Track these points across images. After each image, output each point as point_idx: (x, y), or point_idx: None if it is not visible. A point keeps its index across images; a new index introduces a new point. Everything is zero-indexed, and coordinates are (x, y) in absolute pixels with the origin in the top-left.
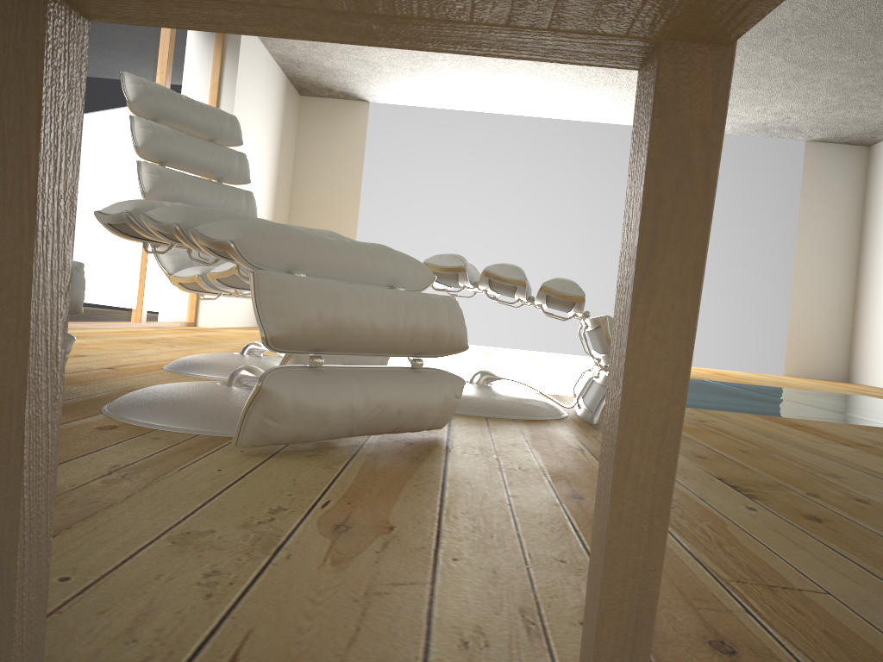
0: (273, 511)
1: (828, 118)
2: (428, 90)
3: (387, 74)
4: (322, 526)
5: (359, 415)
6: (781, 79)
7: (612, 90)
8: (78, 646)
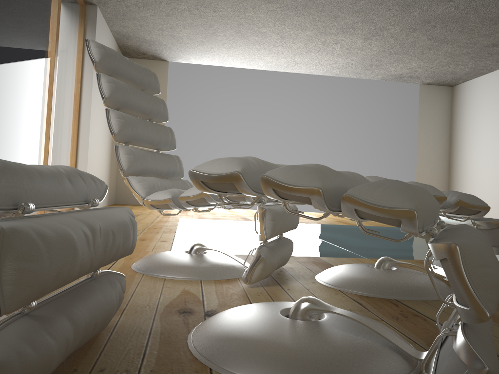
0: None
1: (437, 71)
2: (208, 54)
3: (185, 44)
4: None
5: None
6: (421, 49)
7: (321, 54)
8: None
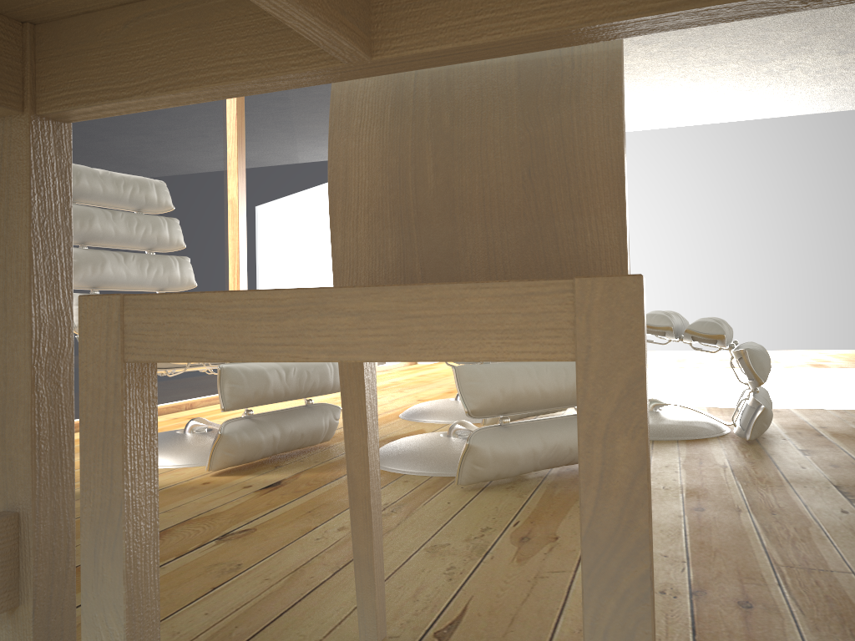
0: (483, 530)
1: None
2: None
3: None
4: (513, 538)
5: (539, 456)
6: None
7: (778, 88)
8: (392, 602)
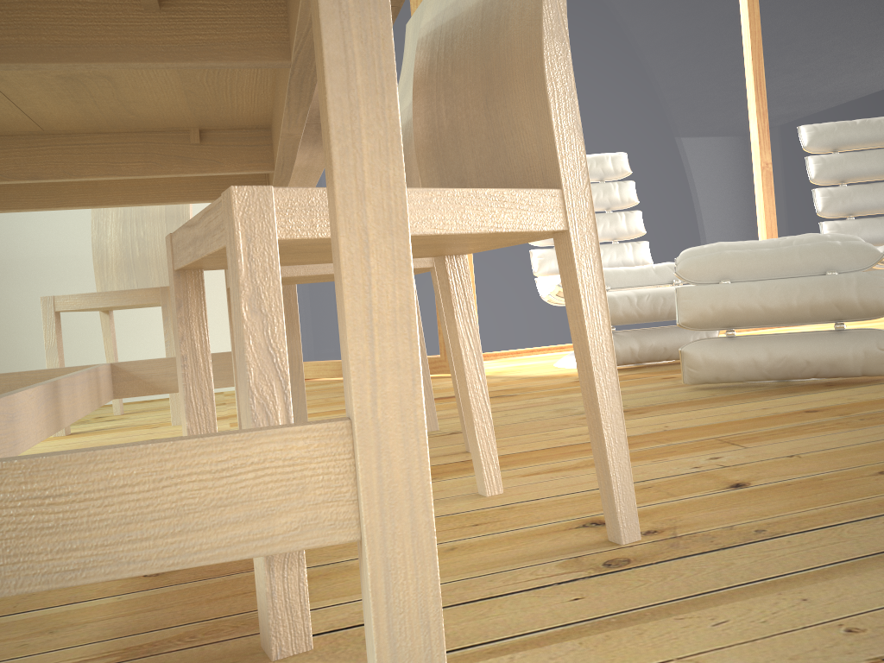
0: None
1: None
2: None
3: None
4: None
5: (763, 365)
6: None
7: None
8: None
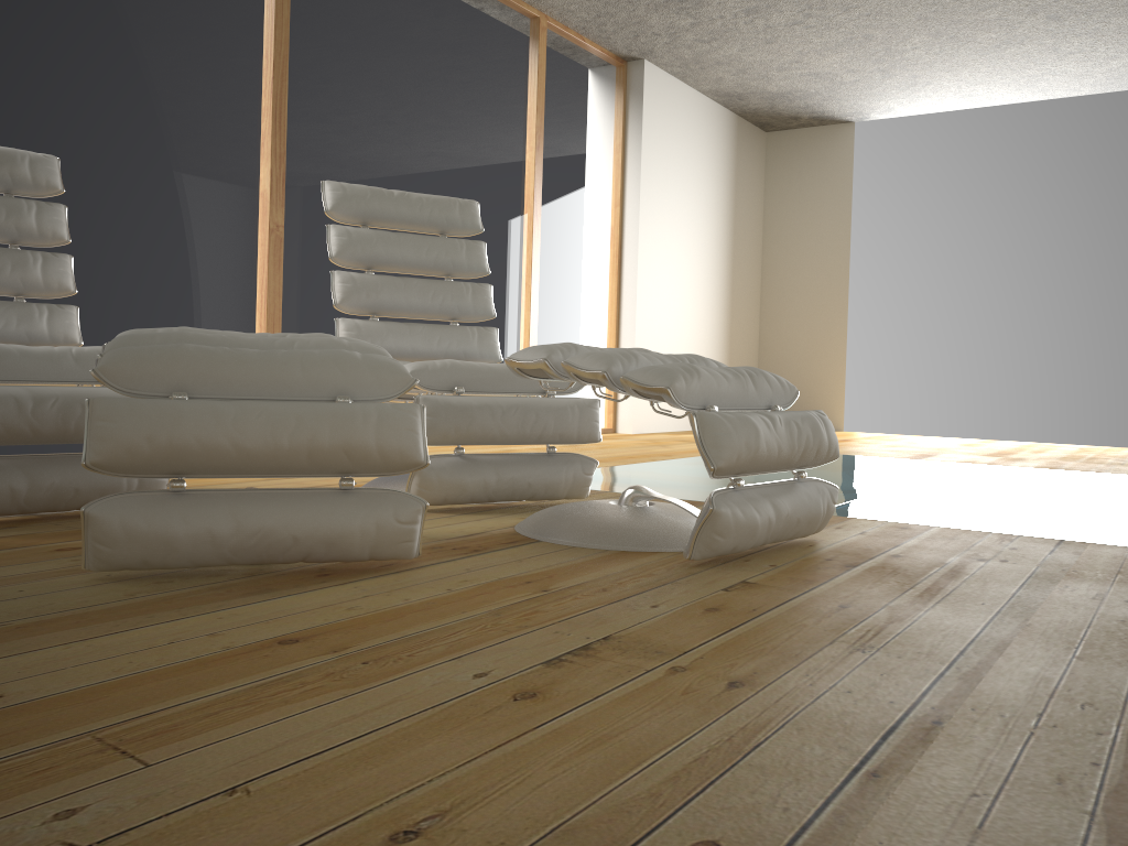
0: None
1: None
2: (920, 90)
3: (853, 83)
4: None
5: (226, 542)
6: None
7: None
8: None
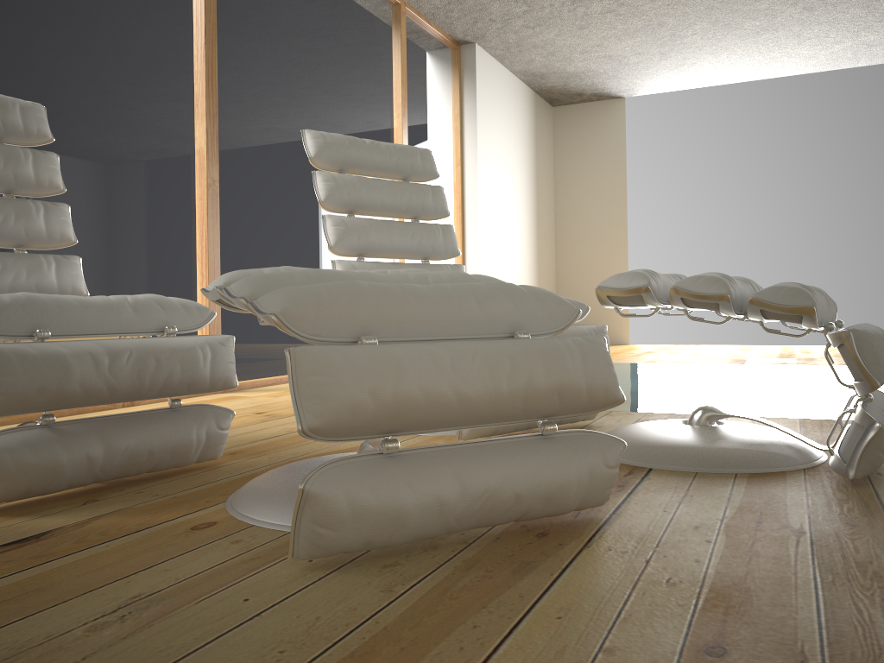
0: None
1: None
2: (685, 70)
3: (635, 64)
4: None
5: (453, 509)
6: None
7: None
8: None
